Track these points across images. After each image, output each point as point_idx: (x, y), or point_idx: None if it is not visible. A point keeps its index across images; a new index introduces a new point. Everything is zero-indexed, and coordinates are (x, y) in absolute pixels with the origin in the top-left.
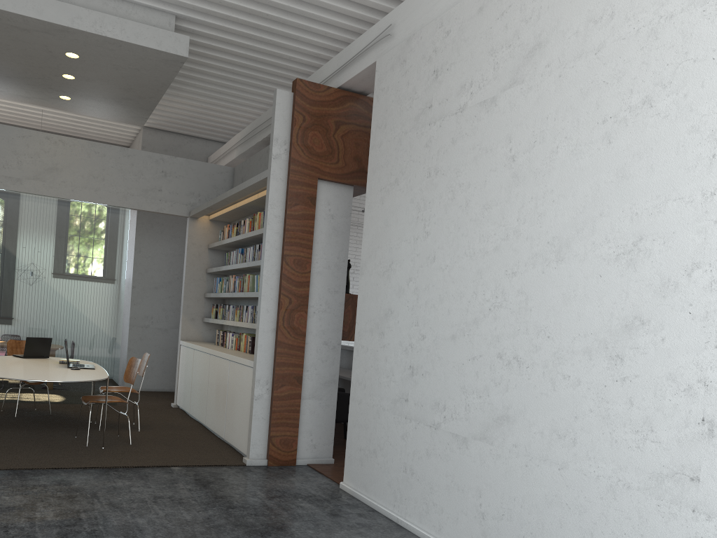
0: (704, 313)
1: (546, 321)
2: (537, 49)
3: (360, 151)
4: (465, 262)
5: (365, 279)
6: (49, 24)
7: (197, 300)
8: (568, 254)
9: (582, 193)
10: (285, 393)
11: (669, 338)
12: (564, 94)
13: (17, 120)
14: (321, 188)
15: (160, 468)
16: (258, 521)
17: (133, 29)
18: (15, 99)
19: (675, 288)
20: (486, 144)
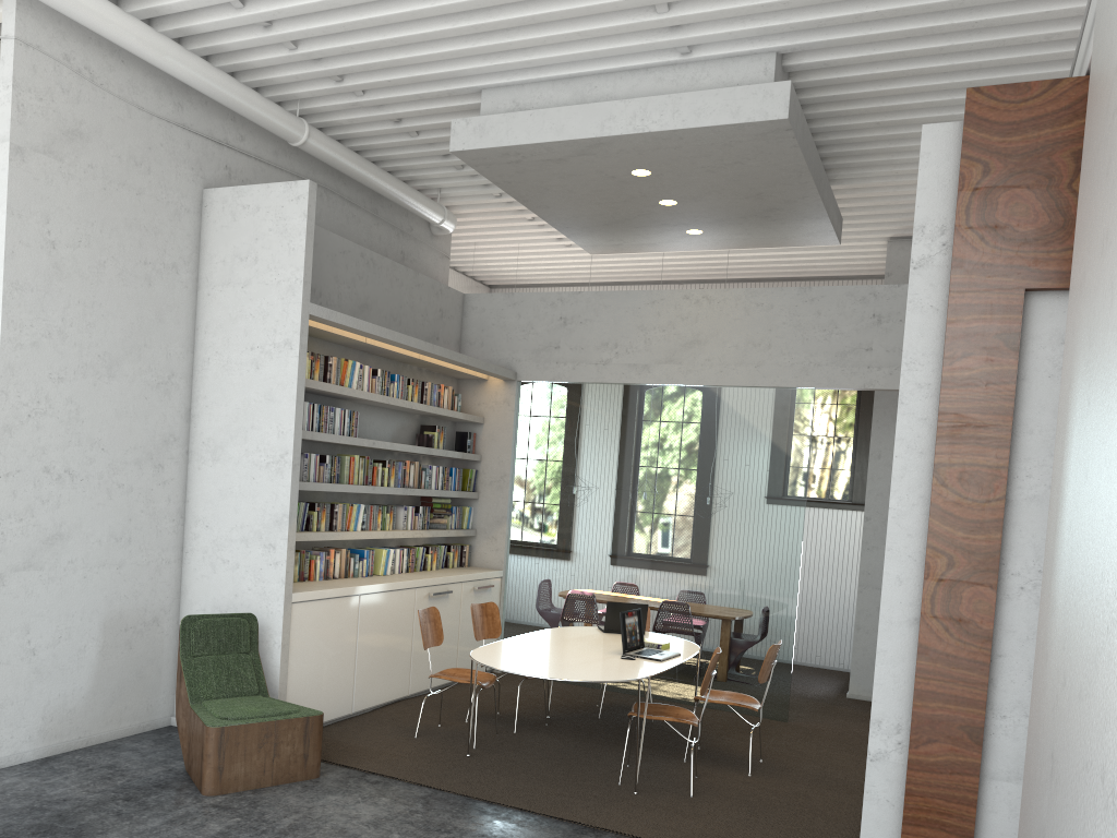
0: None
1: None
2: None
3: None
4: (1103, 484)
5: (1049, 520)
6: (574, 142)
7: None
8: None
9: None
10: (937, 758)
11: None
12: None
13: (711, 272)
14: (1041, 308)
15: None
16: None
17: (692, 104)
18: (642, 250)
19: None
20: None
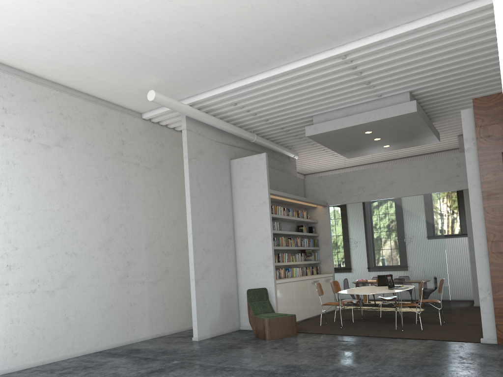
0: None
1: None
2: None
3: None
4: None
5: None
6: (346, 128)
7: None
8: None
9: None
10: (502, 295)
11: None
12: None
13: (390, 157)
14: None
15: (420, 340)
16: (432, 361)
17: (384, 111)
18: (367, 154)
19: None
20: None
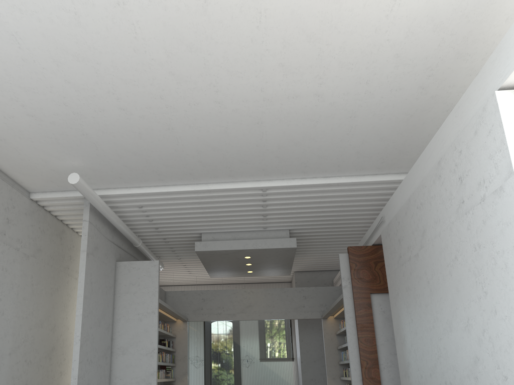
0: (491, 352)
1: (454, 362)
2: (424, 232)
3: None
4: (425, 334)
5: (397, 346)
6: (235, 250)
7: (335, 366)
8: (452, 328)
9: (449, 298)
10: None
11: (486, 366)
12: (435, 253)
13: (233, 280)
14: (374, 297)
15: None
16: None
17: (270, 242)
18: (229, 276)
19: (481, 341)
20: (420, 275)
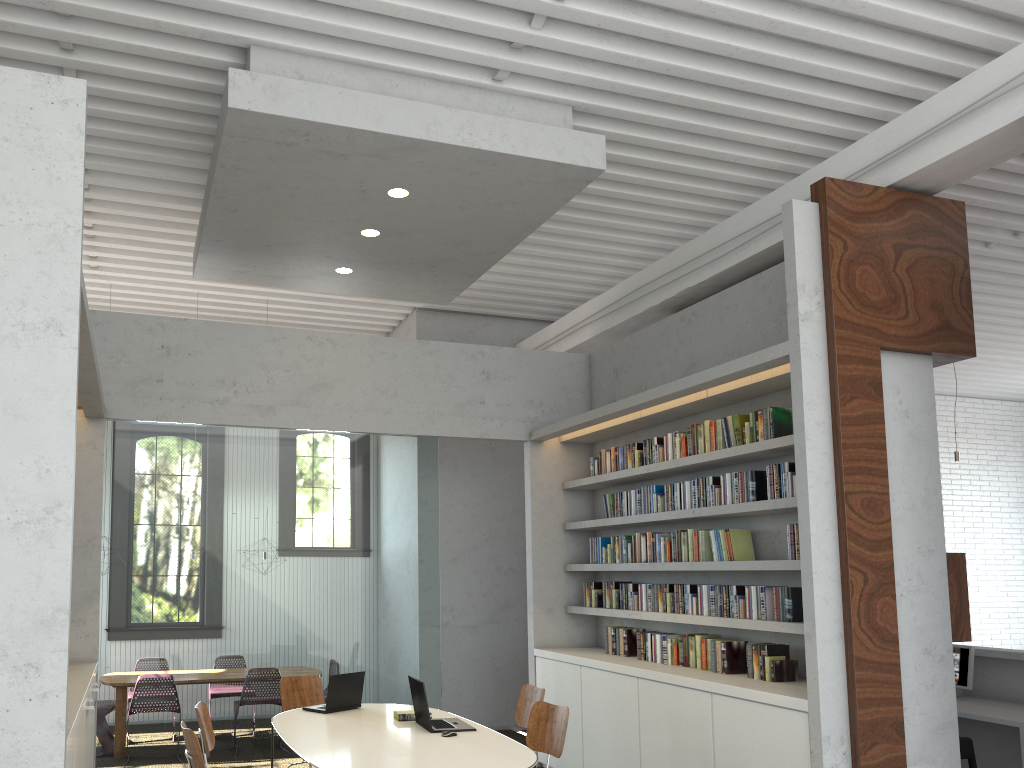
0: None
1: None
2: None
3: (938, 293)
4: None
5: None
6: (389, 138)
7: (554, 576)
8: None
9: None
10: (879, 758)
11: None
12: None
13: (220, 320)
14: (882, 364)
15: None
16: None
17: (519, 132)
18: (260, 282)
19: None
20: None
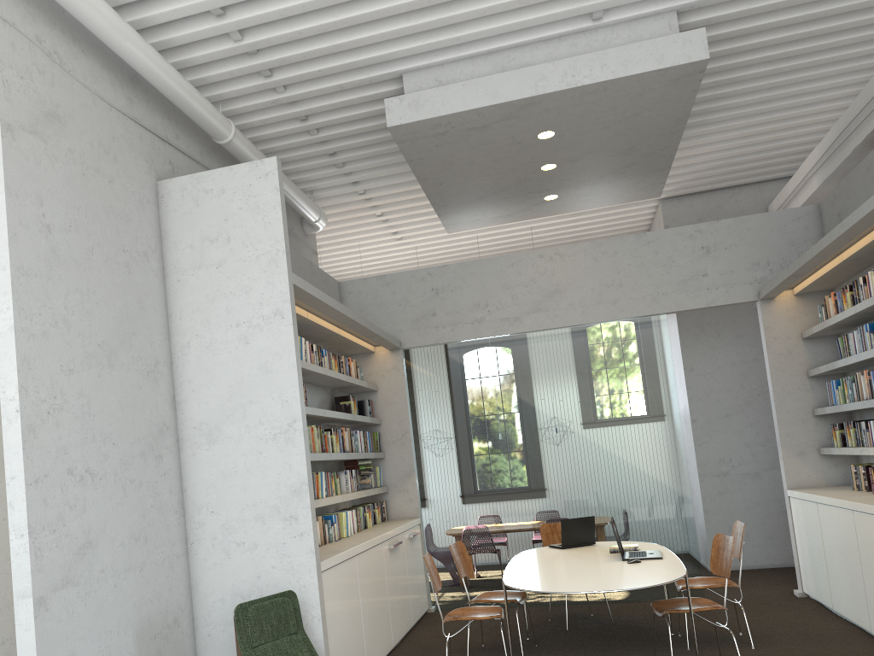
0: None
1: None
2: None
3: None
4: None
5: None
6: (508, 104)
7: (802, 422)
8: None
9: None
10: None
11: None
12: None
13: (506, 250)
14: None
15: None
16: None
17: (617, 57)
18: (495, 223)
19: None
20: None
